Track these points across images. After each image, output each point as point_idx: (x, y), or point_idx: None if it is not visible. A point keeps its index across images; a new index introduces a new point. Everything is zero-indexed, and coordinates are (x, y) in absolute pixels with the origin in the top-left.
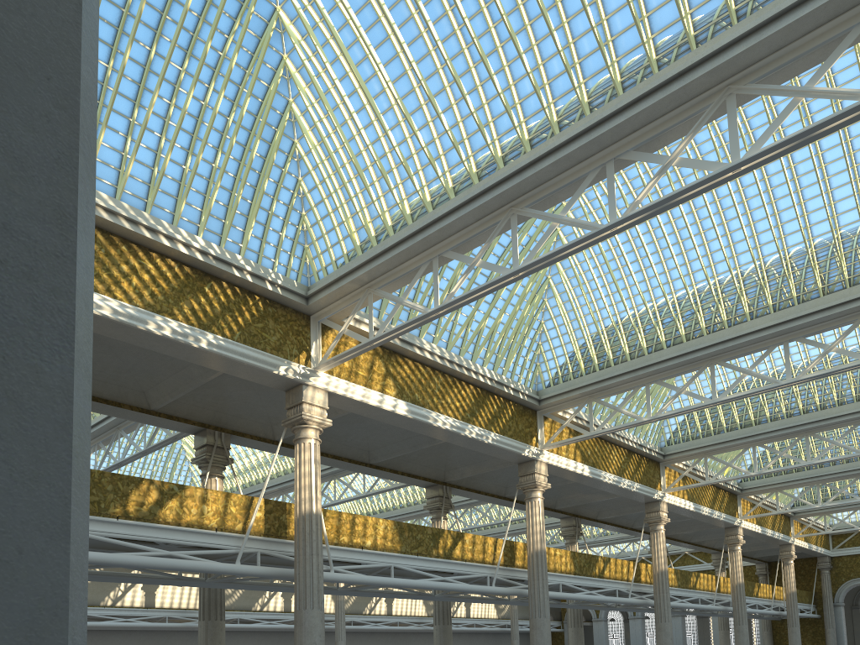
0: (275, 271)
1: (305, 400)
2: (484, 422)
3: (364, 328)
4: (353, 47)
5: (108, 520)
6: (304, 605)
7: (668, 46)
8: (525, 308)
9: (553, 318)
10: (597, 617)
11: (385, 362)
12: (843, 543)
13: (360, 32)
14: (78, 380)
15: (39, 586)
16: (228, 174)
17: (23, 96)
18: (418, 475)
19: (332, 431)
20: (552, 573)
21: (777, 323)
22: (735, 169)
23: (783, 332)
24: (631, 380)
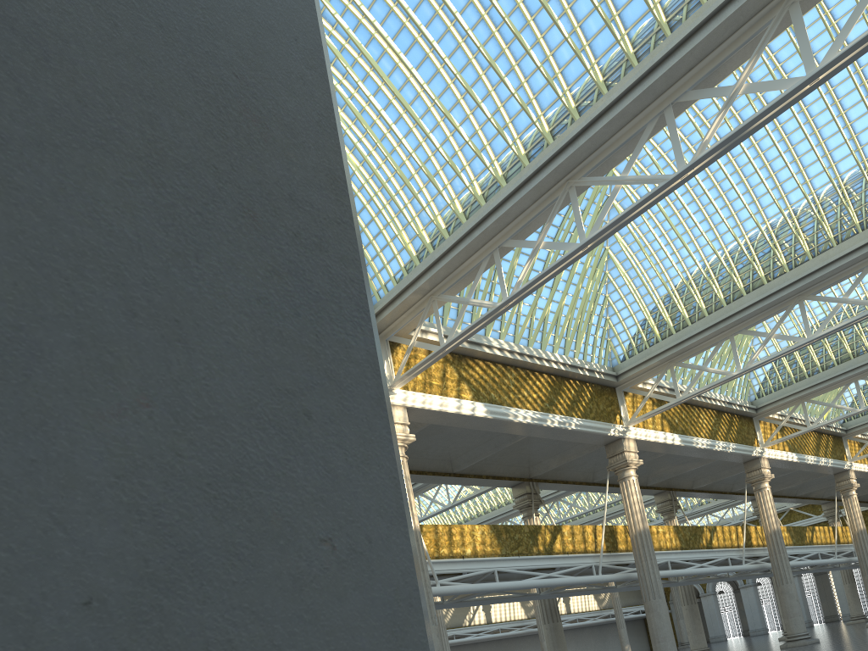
0: None
1: None
2: (564, 409)
3: (431, 338)
4: (382, 60)
5: None
6: None
7: None
8: (587, 285)
9: (618, 289)
10: (705, 592)
11: (457, 367)
12: None
13: (388, 42)
14: (378, 353)
15: (392, 576)
16: None
17: (279, 60)
18: (503, 476)
19: (413, 447)
20: (657, 551)
21: None
22: (812, 80)
23: None
24: (712, 336)
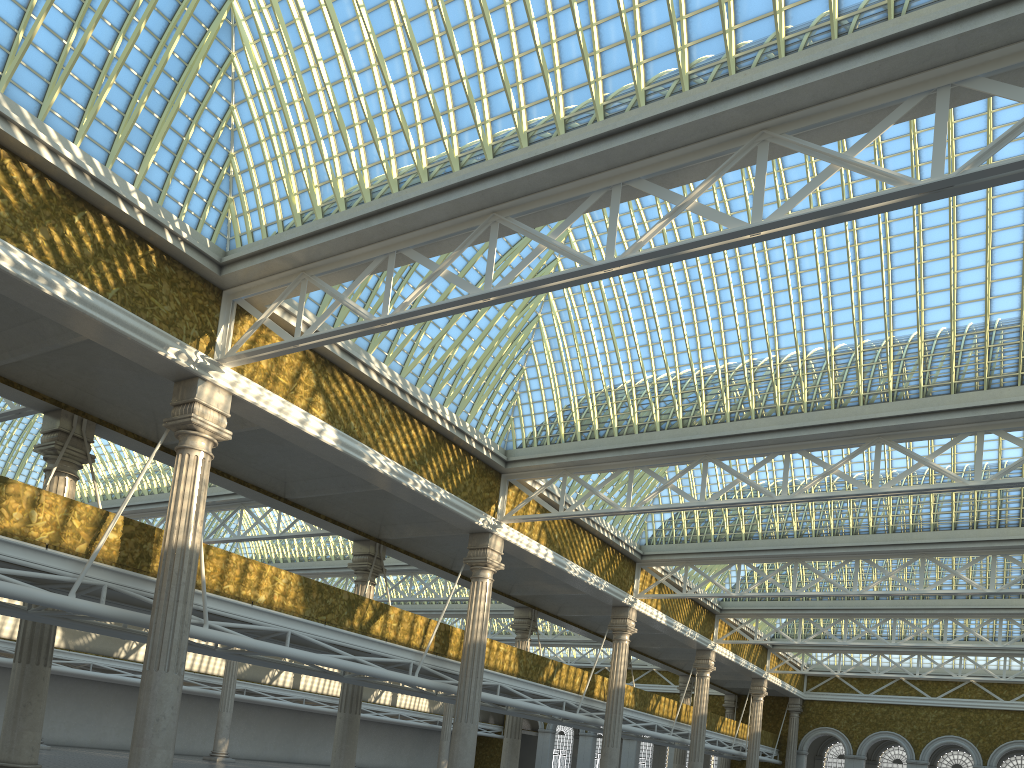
0: (181, 220)
1: (198, 398)
2: (434, 475)
3: (294, 324)
4: None
5: None
6: (156, 665)
7: (705, 62)
8: (505, 346)
9: (538, 366)
10: (544, 728)
11: (318, 373)
12: (818, 687)
13: None
14: None
15: None
16: (131, 70)
17: None
18: (346, 524)
19: (240, 447)
20: (491, 671)
21: (781, 429)
22: (754, 232)
23: (786, 440)
24: (614, 460)
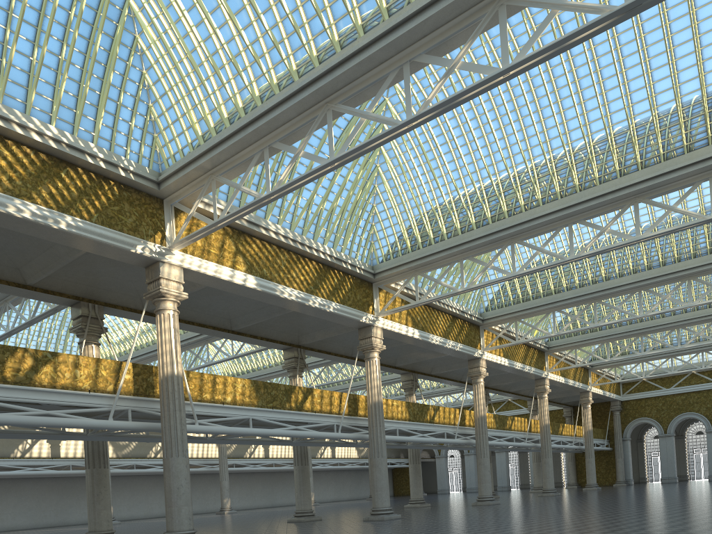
0: (127, 158)
1: (162, 275)
2: (326, 294)
3: (213, 211)
4: None
5: None
6: (170, 454)
7: None
8: (358, 193)
9: (383, 202)
10: (439, 454)
11: (235, 241)
12: (631, 390)
13: None
14: None
15: None
16: (75, 66)
17: None
18: (276, 340)
19: (196, 302)
20: (390, 420)
21: (562, 208)
22: (505, 73)
23: (567, 215)
24: (448, 257)
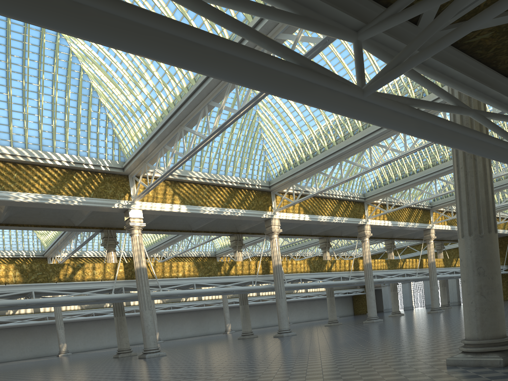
0: (106, 159)
1: (130, 216)
2: (236, 205)
3: (156, 175)
4: (105, 59)
5: (52, 283)
6: (142, 309)
7: None
8: (249, 142)
9: (268, 142)
10: (384, 284)
11: (173, 187)
12: None
13: (99, 60)
14: None
15: None
16: (73, 122)
17: None
18: (221, 231)
19: (165, 219)
20: (294, 273)
21: (361, 137)
22: (238, 113)
23: (366, 141)
24: (307, 172)
